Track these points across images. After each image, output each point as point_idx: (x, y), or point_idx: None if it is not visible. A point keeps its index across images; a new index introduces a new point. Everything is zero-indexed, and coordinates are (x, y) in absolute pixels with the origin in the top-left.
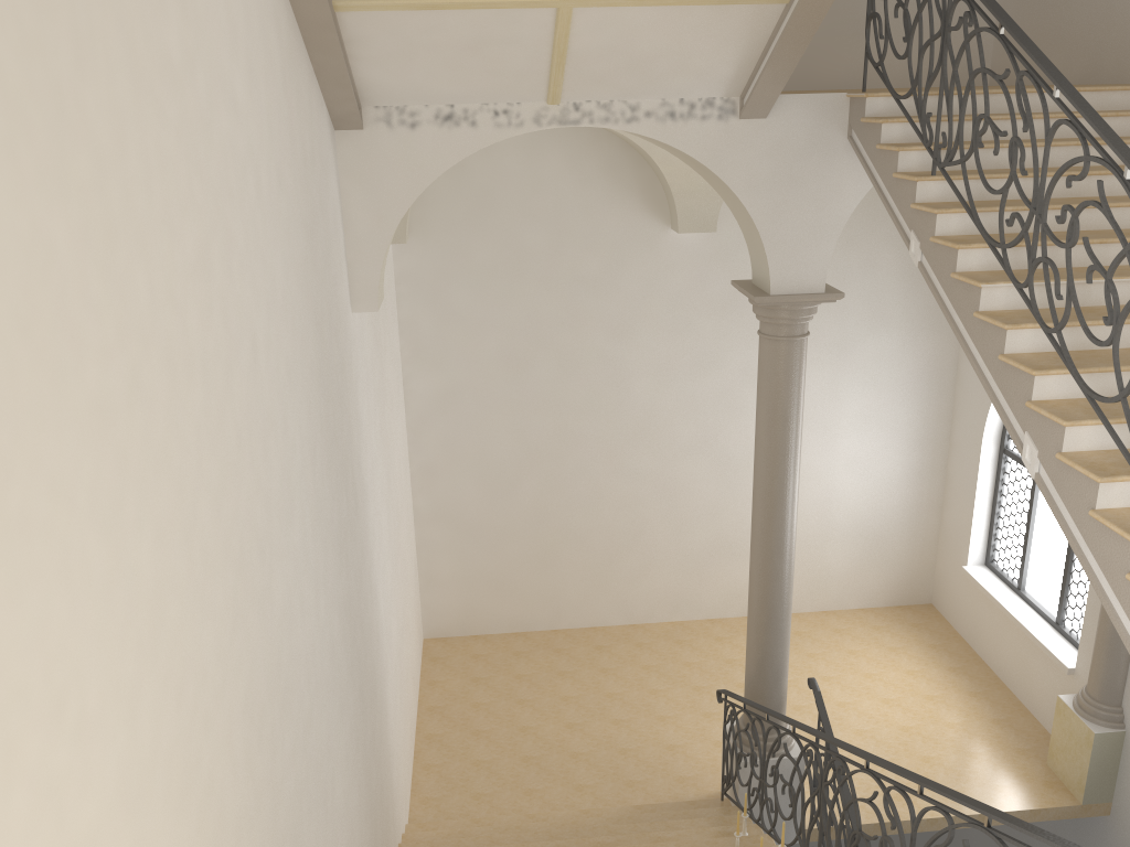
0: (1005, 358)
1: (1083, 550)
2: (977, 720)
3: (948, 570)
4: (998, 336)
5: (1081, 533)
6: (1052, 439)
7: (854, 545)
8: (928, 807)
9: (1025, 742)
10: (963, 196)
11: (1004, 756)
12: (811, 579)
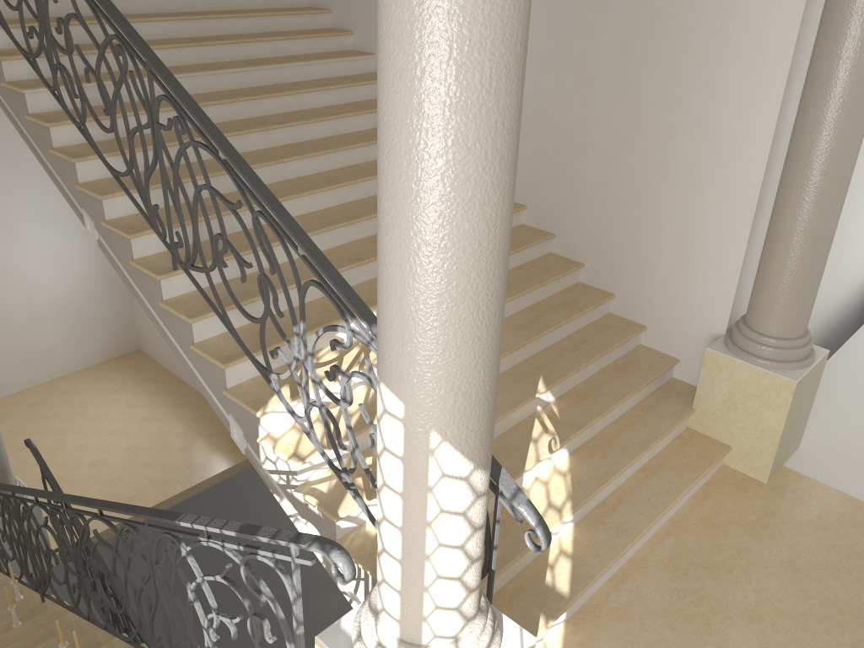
0: (54, 151)
1: (138, 291)
2: (181, 423)
3: (144, 321)
4: (46, 134)
5: (133, 279)
6: (98, 211)
7: (64, 321)
8: (72, 516)
9: (215, 427)
10: (8, 15)
11: (202, 441)
12: (34, 357)
